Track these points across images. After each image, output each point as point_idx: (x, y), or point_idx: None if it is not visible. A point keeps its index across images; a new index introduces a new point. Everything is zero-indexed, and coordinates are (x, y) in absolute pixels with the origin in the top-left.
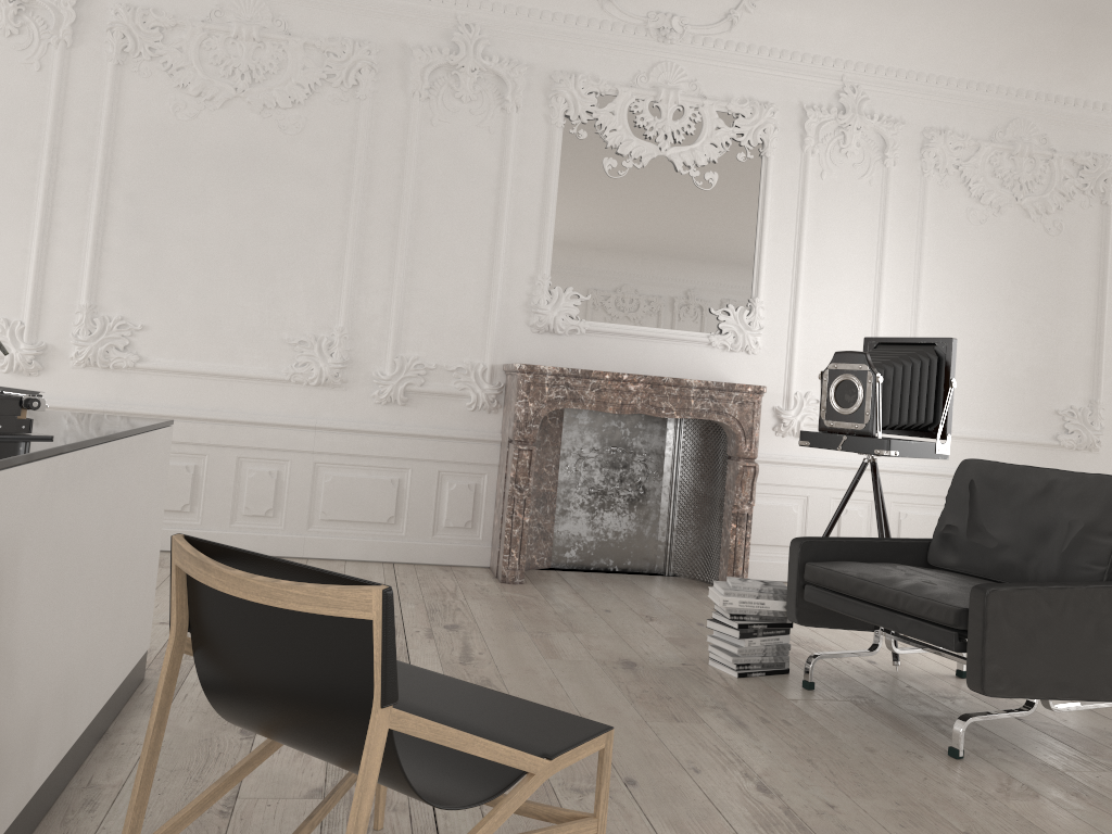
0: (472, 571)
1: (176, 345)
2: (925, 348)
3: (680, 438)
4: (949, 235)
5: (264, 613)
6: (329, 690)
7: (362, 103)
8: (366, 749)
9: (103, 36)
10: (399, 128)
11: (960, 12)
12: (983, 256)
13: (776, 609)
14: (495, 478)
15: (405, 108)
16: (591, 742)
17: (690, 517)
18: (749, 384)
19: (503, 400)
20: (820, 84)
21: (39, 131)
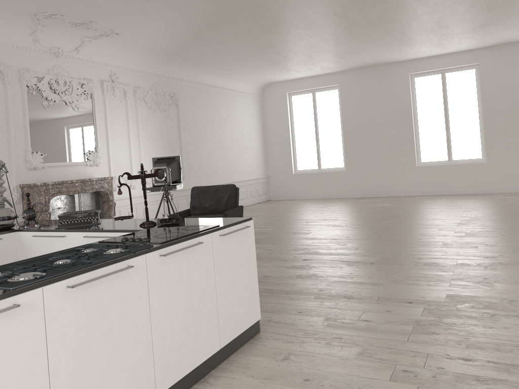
0: None
1: None
2: (172, 159)
3: (81, 199)
4: (144, 120)
5: None
6: None
7: None
8: None
9: None
10: None
11: (143, 51)
12: (153, 126)
13: None
14: None
15: None
16: None
17: None
18: (109, 177)
19: (21, 198)
20: (105, 72)
21: None
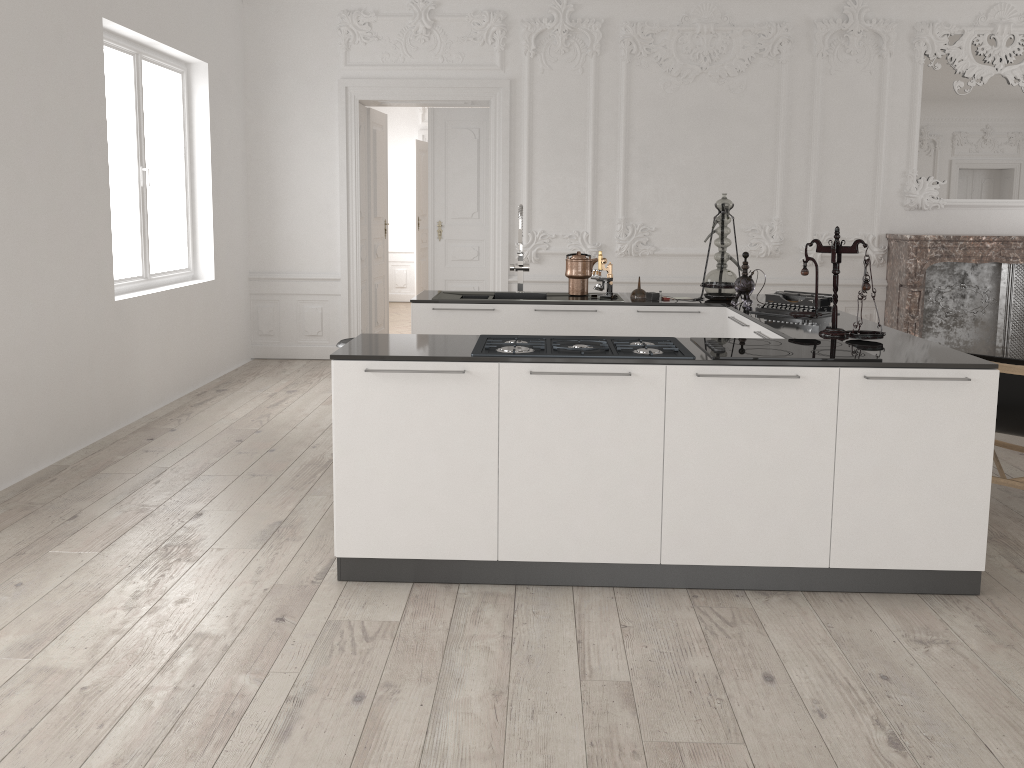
0: None
1: (675, 239)
2: None
3: (1012, 275)
4: None
5: (1006, 379)
6: None
7: (782, 66)
8: None
9: (617, 45)
10: (807, 80)
11: None
12: None
13: None
14: (883, 309)
15: (811, 65)
16: None
17: (1021, 329)
18: None
19: (886, 257)
20: None
21: (585, 112)
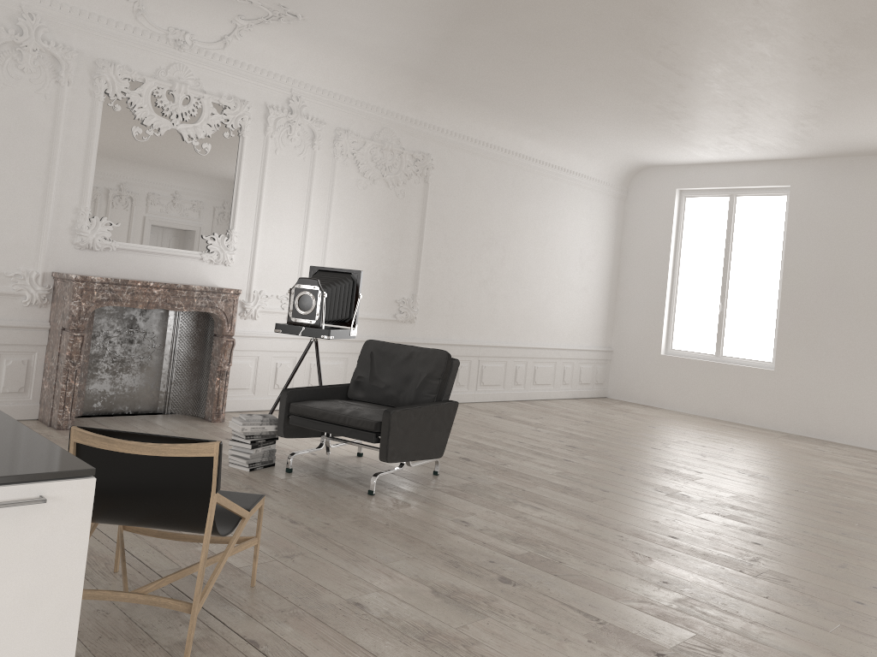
0: (28, 423)
1: None
2: (346, 275)
3: (178, 321)
4: (346, 195)
5: (136, 460)
6: (177, 490)
7: None
8: (210, 511)
9: None
10: None
11: (362, 62)
12: (364, 209)
13: (271, 430)
14: (44, 355)
15: None
16: (259, 502)
17: (184, 374)
18: (232, 289)
19: (51, 298)
20: (278, 92)
21: None
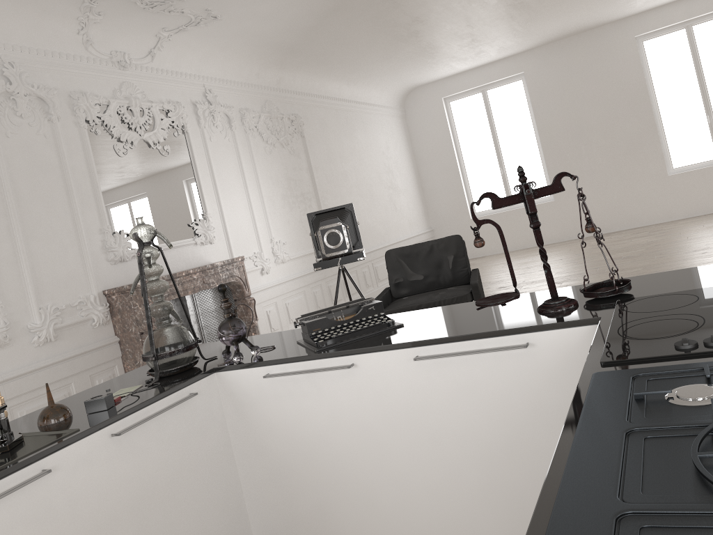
0: None
1: None
2: (341, 210)
3: (196, 302)
4: (262, 161)
5: None
6: None
7: None
8: None
9: None
10: None
11: (246, 49)
12: (275, 169)
13: None
14: (122, 365)
15: None
16: None
17: None
18: (239, 257)
19: (109, 313)
20: (196, 89)
21: None
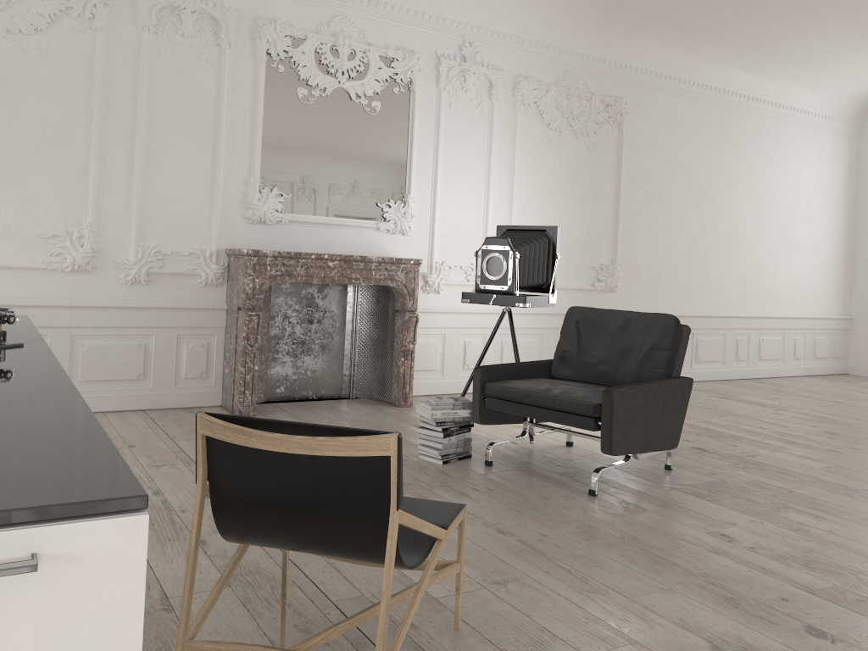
0: (211, 410)
1: None
2: (539, 233)
3: (358, 298)
4: (531, 150)
5: (284, 460)
6: (343, 505)
7: (98, 34)
8: (389, 538)
9: None
10: (131, 57)
11: None
12: (551, 165)
13: (465, 416)
14: (223, 337)
15: (136, 39)
16: (459, 515)
17: (367, 355)
18: (412, 258)
19: (226, 276)
20: (448, 39)
21: None
